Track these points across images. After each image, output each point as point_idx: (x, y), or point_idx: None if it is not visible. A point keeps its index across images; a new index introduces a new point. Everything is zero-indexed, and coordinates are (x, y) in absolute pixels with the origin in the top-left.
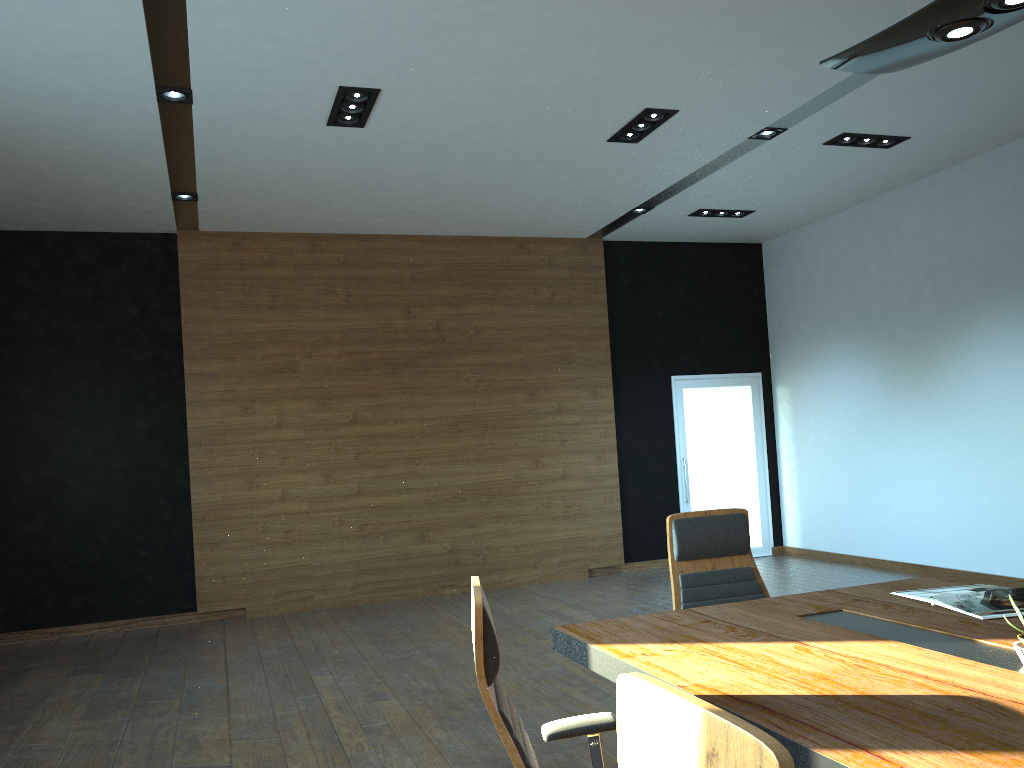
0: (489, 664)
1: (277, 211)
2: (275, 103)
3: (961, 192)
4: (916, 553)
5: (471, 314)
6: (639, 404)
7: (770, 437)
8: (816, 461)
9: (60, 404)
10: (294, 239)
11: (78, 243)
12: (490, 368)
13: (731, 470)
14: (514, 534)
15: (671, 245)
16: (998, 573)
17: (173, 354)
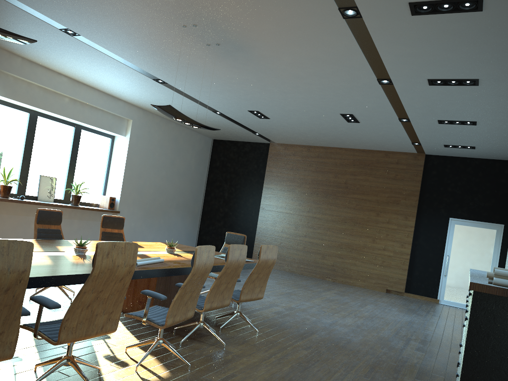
0: (102, 224)
1: (287, 138)
2: (240, 114)
3: None
4: None
5: (359, 179)
6: (429, 227)
7: (502, 257)
8: None
9: (232, 191)
10: (303, 147)
11: (245, 145)
12: (362, 200)
13: (475, 267)
14: (358, 266)
15: (464, 158)
16: None
17: (262, 180)
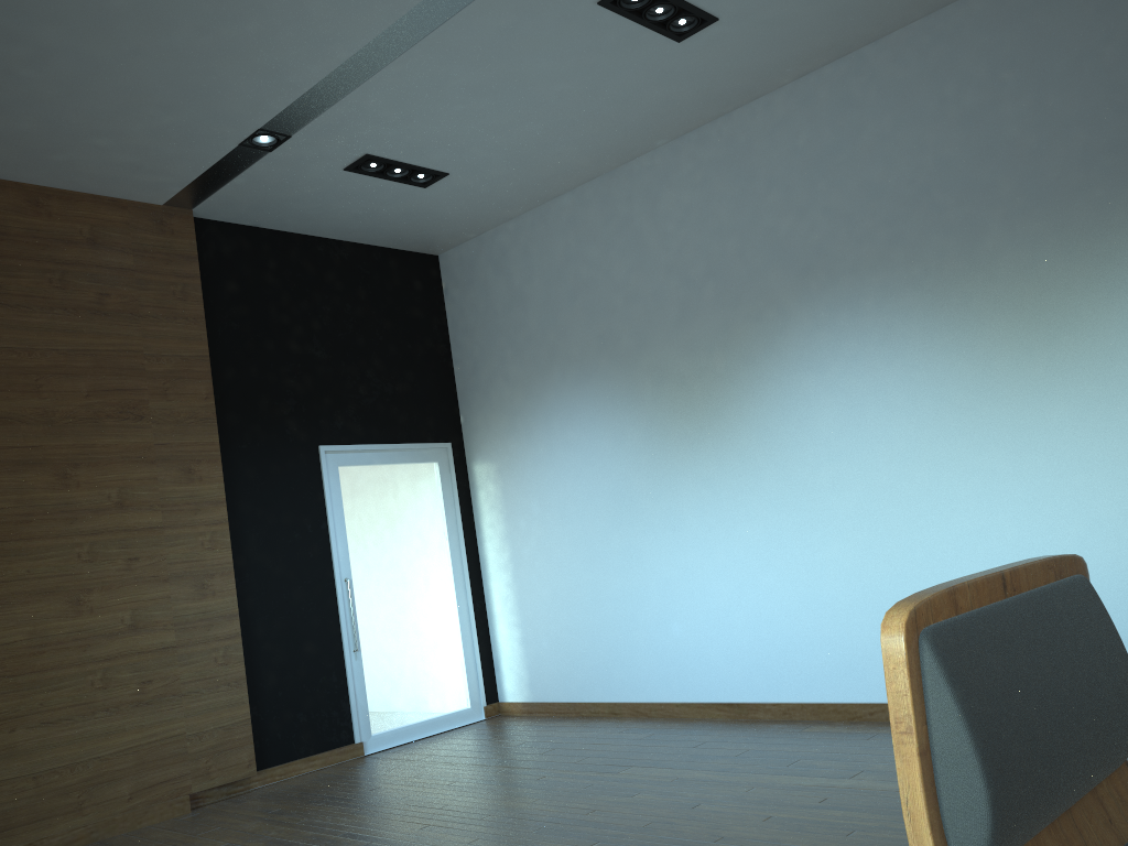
0: None
1: None
2: None
3: (751, 147)
4: (719, 686)
5: None
6: (269, 492)
7: (470, 539)
8: (546, 567)
9: None
10: None
11: None
12: None
13: (419, 593)
14: (31, 751)
15: (308, 240)
16: (855, 700)
17: None
